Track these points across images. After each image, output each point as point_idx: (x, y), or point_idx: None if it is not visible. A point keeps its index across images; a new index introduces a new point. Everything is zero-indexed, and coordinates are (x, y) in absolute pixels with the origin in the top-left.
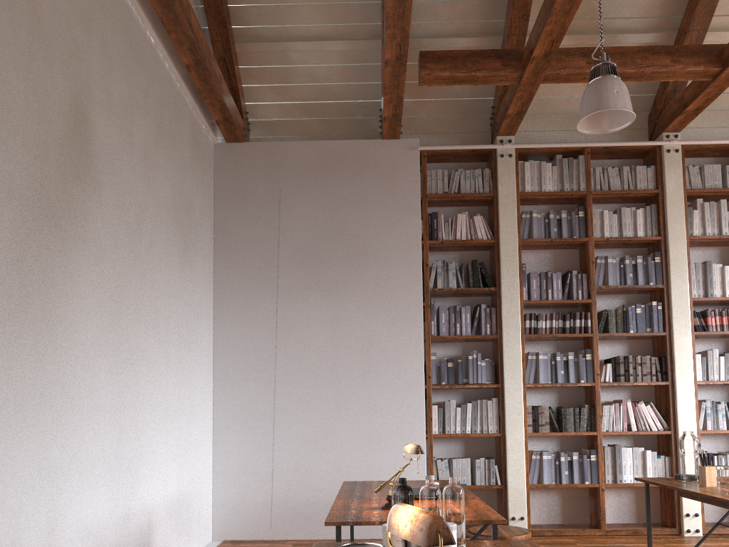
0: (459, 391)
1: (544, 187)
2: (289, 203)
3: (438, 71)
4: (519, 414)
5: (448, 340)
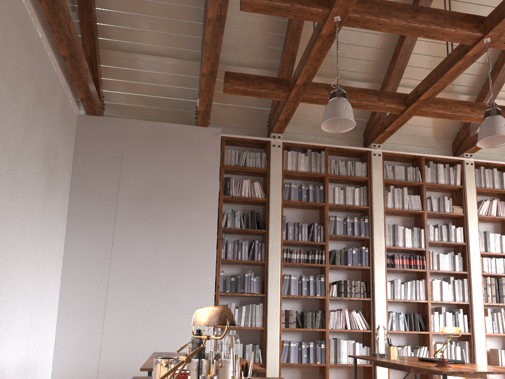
0: (238, 298)
1: (299, 168)
2: (128, 160)
3: (236, 85)
4: (276, 315)
5: (232, 262)
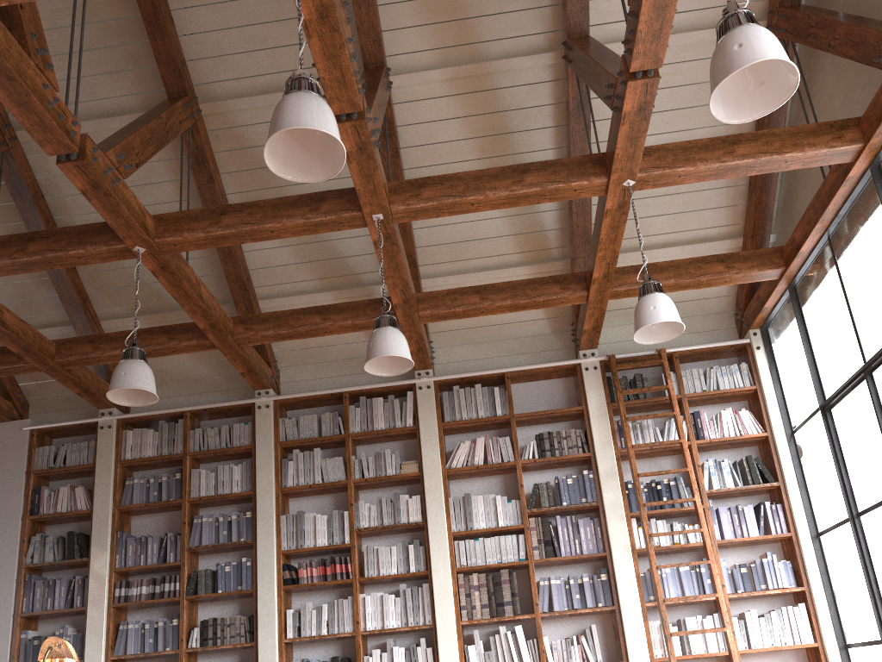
0: None
1: (144, 453)
2: None
3: None
4: None
5: (45, 615)
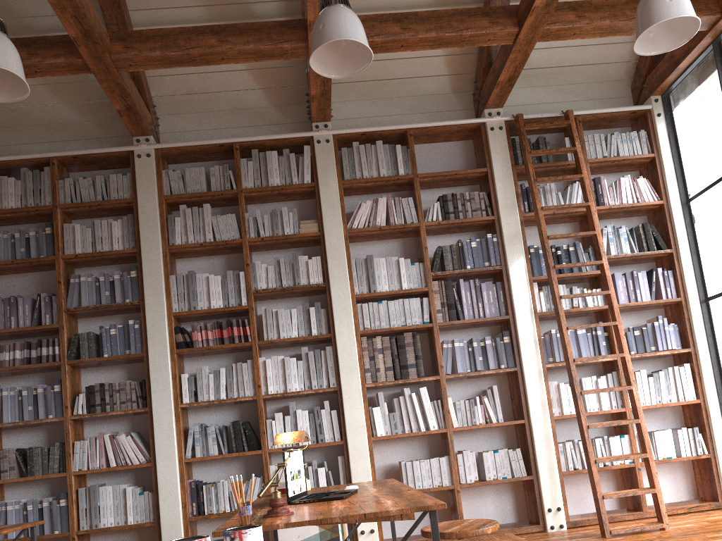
0: None
1: (6, 204)
2: None
3: None
4: None
5: None
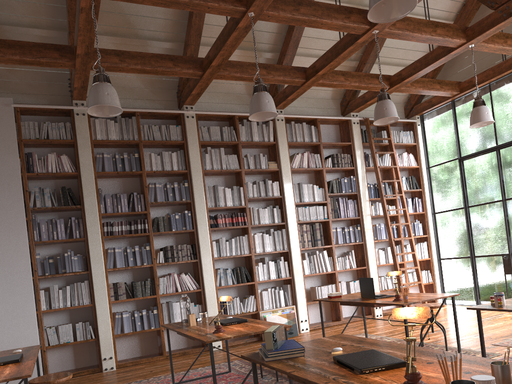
0: (62, 278)
1: (110, 137)
2: None
3: (10, 55)
4: (104, 290)
5: (49, 243)
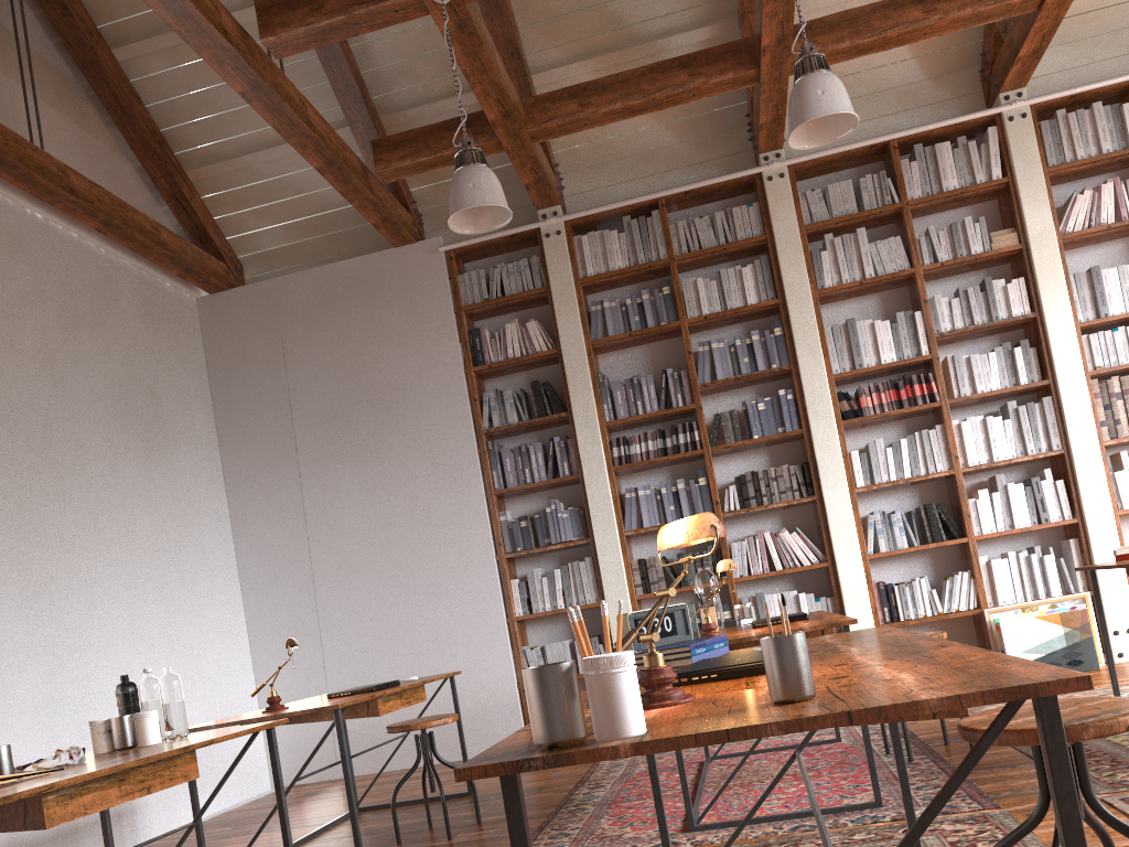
0: (553, 555)
1: (612, 265)
2: (295, 354)
3: (397, 161)
4: (619, 574)
5: (521, 491)
